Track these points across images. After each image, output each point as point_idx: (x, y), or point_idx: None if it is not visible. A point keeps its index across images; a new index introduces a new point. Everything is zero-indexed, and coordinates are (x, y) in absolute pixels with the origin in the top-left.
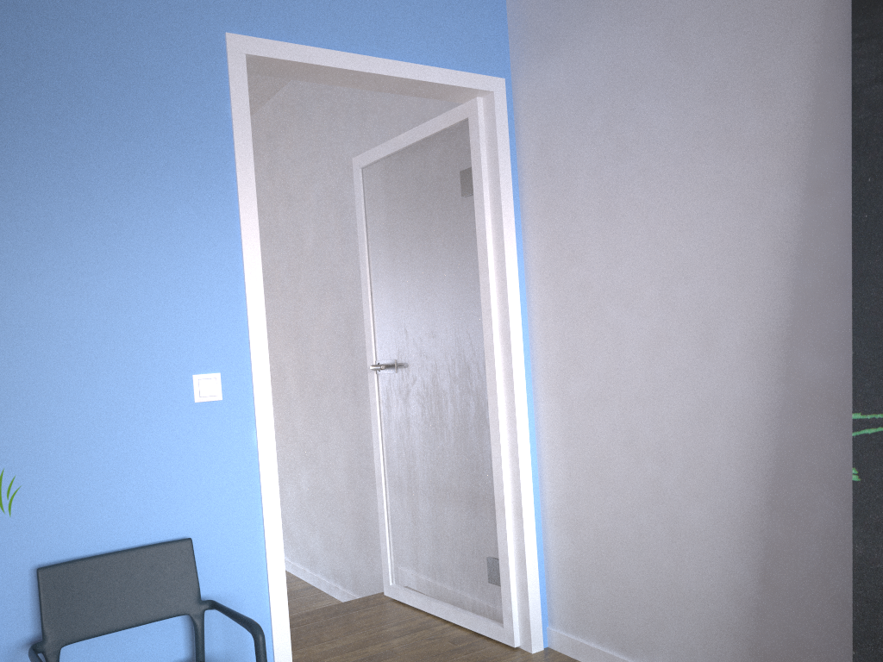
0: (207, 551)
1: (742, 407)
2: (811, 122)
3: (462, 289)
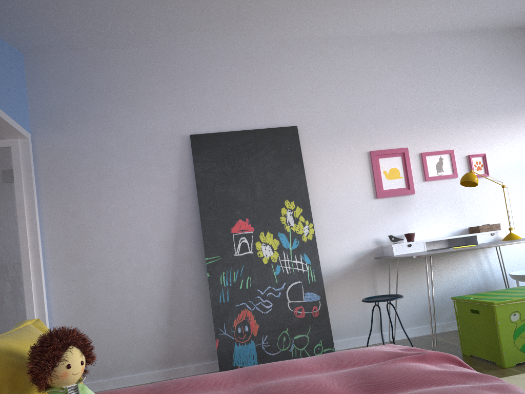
0: None
1: (159, 265)
2: (179, 179)
3: (1, 227)
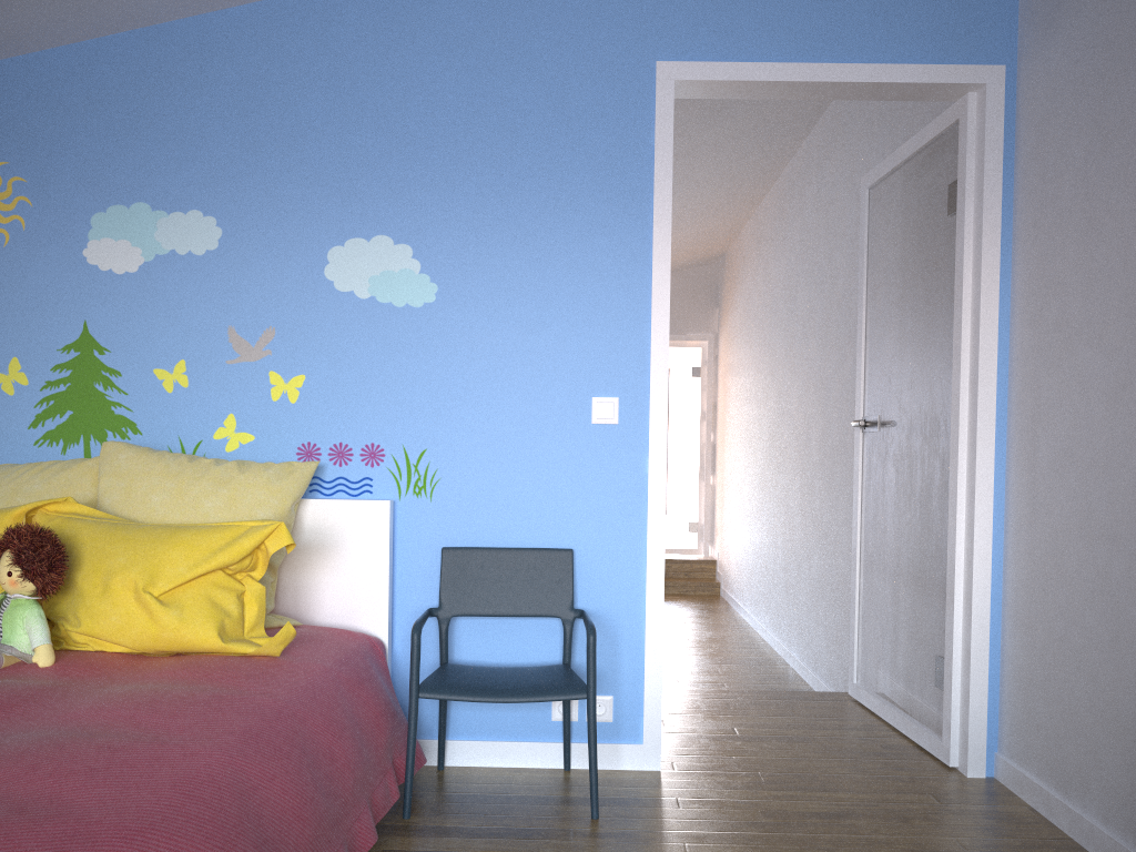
0: (589, 566)
1: None
2: None
3: (939, 328)
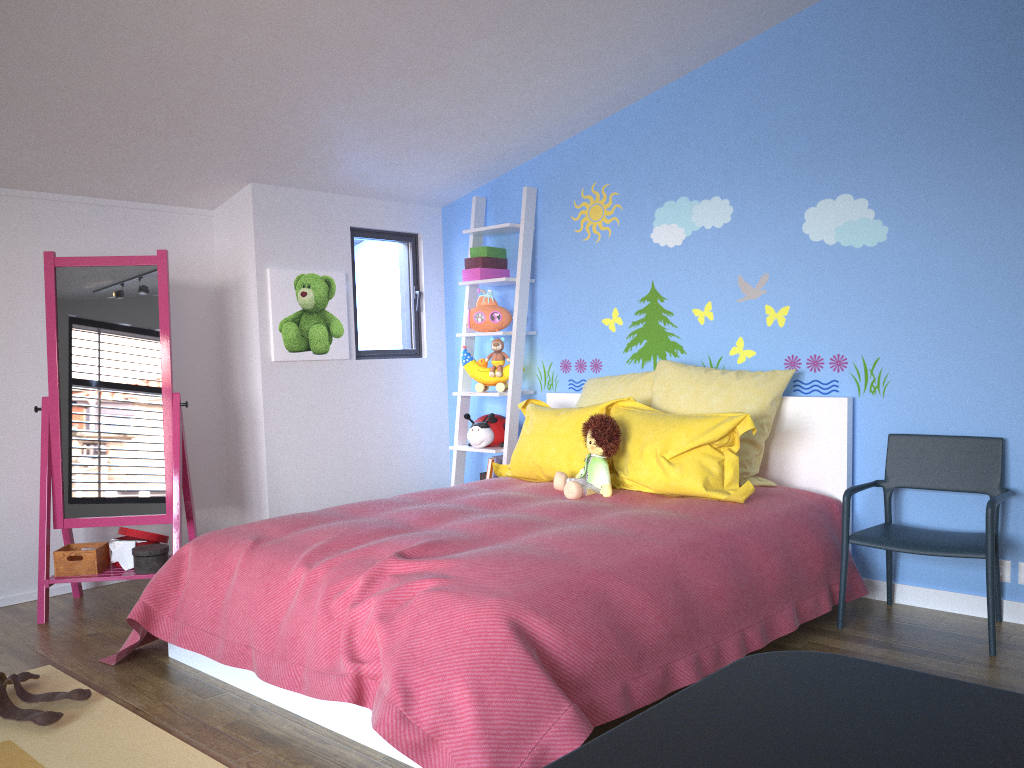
0: (1022, 453)
1: None
2: None
3: None
